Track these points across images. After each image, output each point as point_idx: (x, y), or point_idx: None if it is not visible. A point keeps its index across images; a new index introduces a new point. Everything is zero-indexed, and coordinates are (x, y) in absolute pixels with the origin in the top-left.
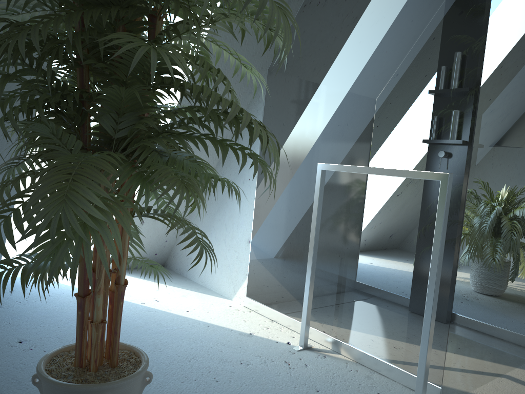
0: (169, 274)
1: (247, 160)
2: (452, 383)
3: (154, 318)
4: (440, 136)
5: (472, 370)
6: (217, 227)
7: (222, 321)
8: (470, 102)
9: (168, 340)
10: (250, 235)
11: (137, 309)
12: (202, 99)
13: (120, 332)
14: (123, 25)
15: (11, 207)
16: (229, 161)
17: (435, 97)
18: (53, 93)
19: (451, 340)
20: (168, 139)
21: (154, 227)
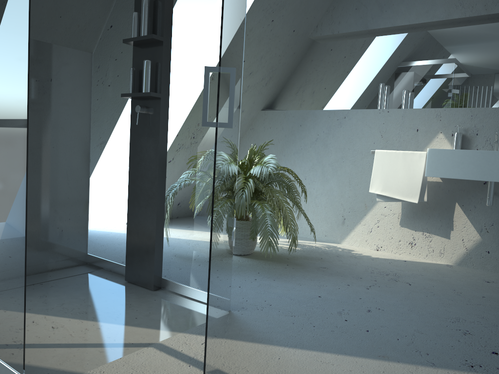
0: None
1: None
2: (74, 365)
3: None
4: (7, 71)
5: (122, 342)
6: None
7: None
8: (25, 25)
9: None
10: None
11: None
12: None
13: None
14: None
15: None
16: None
17: (2, 22)
18: None
19: (138, 309)
20: None
21: None
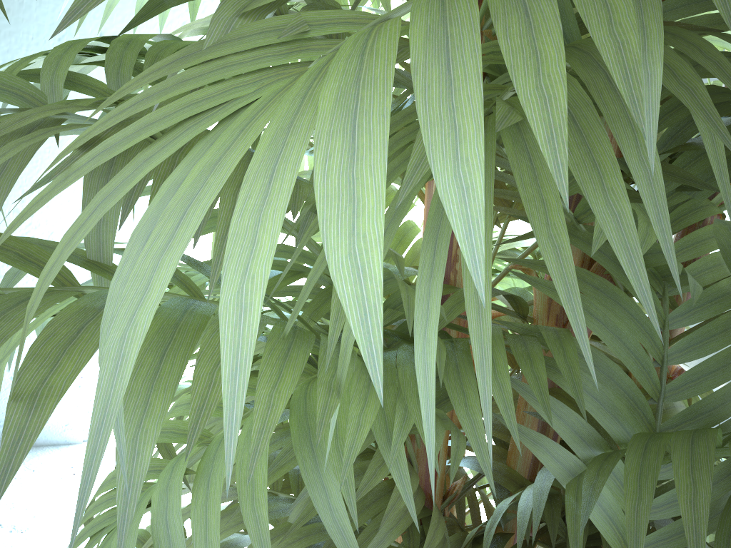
0: None
1: None
2: None
3: None
4: None
5: None
6: None
7: None
8: None
9: None
10: None
11: None
12: None
13: None
14: None
15: None
16: None
17: None
18: None
19: None
20: None
21: None
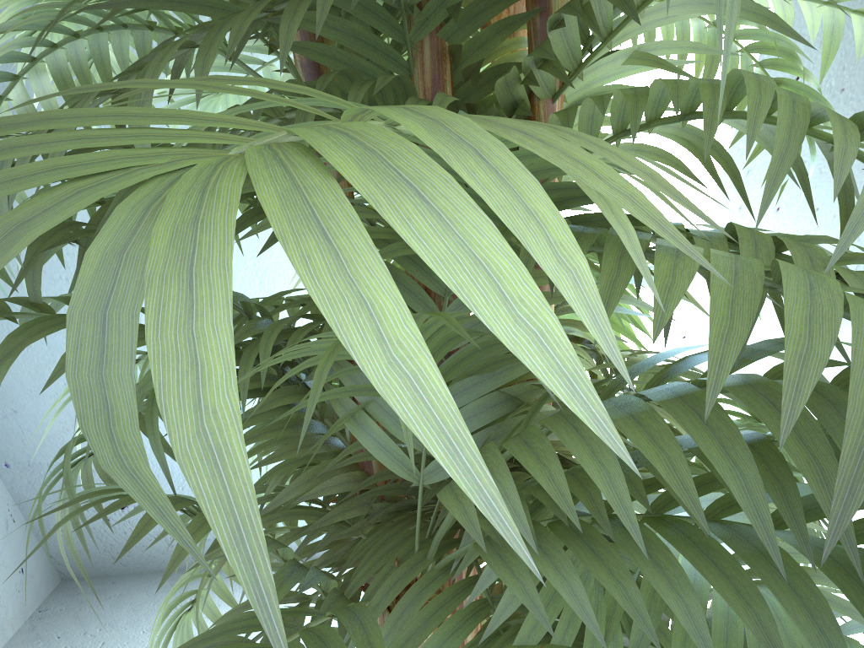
0: None
1: None
2: None
3: None
4: None
5: None
6: None
7: None
8: None
9: None
10: None
11: None
12: (783, 414)
13: None
14: (432, 33)
15: None
16: None
17: None
18: (239, 325)
19: None
20: (606, 564)
21: None
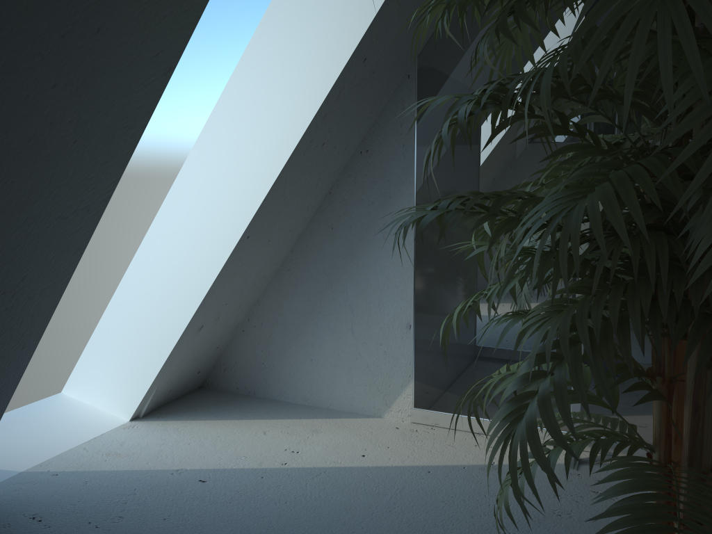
0: (234, 399)
1: (388, 202)
2: None
3: (343, 484)
4: None
5: None
6: (329, 311)
7: (430, 457)
8: None
9: (425, 516)
10: (412, 316)
11: (294, 477)
12: None
13: (342, 528)
14: None
15: (27, 357)
16: (345, 206)
17: None
18: None
19: None
20: None
21: (212, 329)
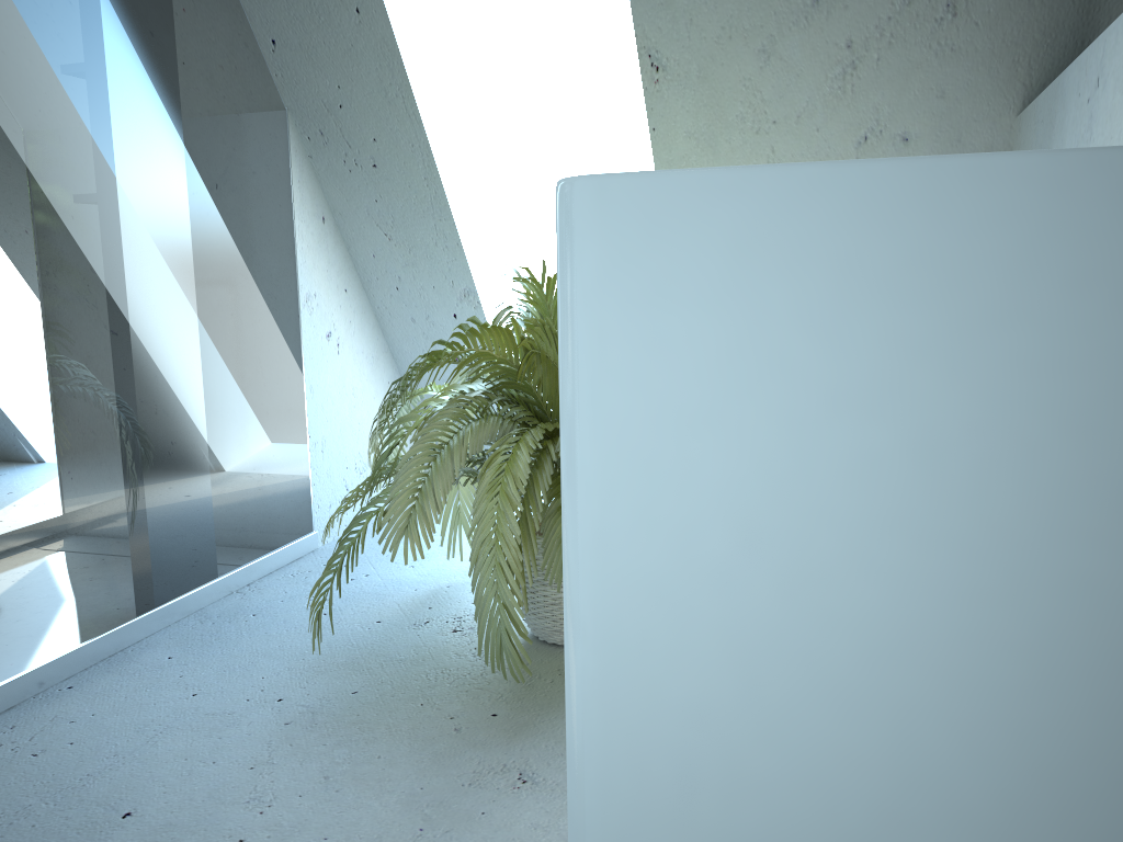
0: None
1: None
2: None
3: None
4: None
5: None
6: None
7: None
8: None
9: None
10: None
11: None
12: None
13: None
14: None
15: None
16: None
17: None
18: None
19: None
20: None
21: None
